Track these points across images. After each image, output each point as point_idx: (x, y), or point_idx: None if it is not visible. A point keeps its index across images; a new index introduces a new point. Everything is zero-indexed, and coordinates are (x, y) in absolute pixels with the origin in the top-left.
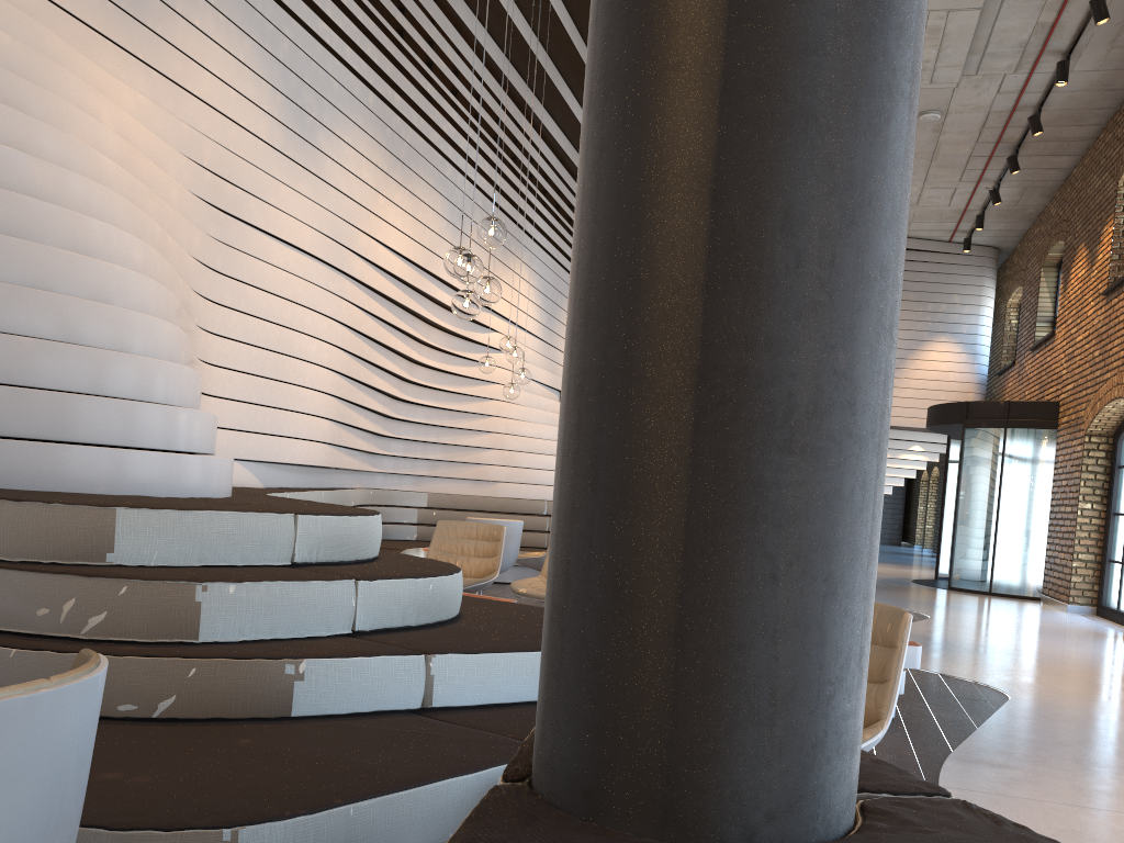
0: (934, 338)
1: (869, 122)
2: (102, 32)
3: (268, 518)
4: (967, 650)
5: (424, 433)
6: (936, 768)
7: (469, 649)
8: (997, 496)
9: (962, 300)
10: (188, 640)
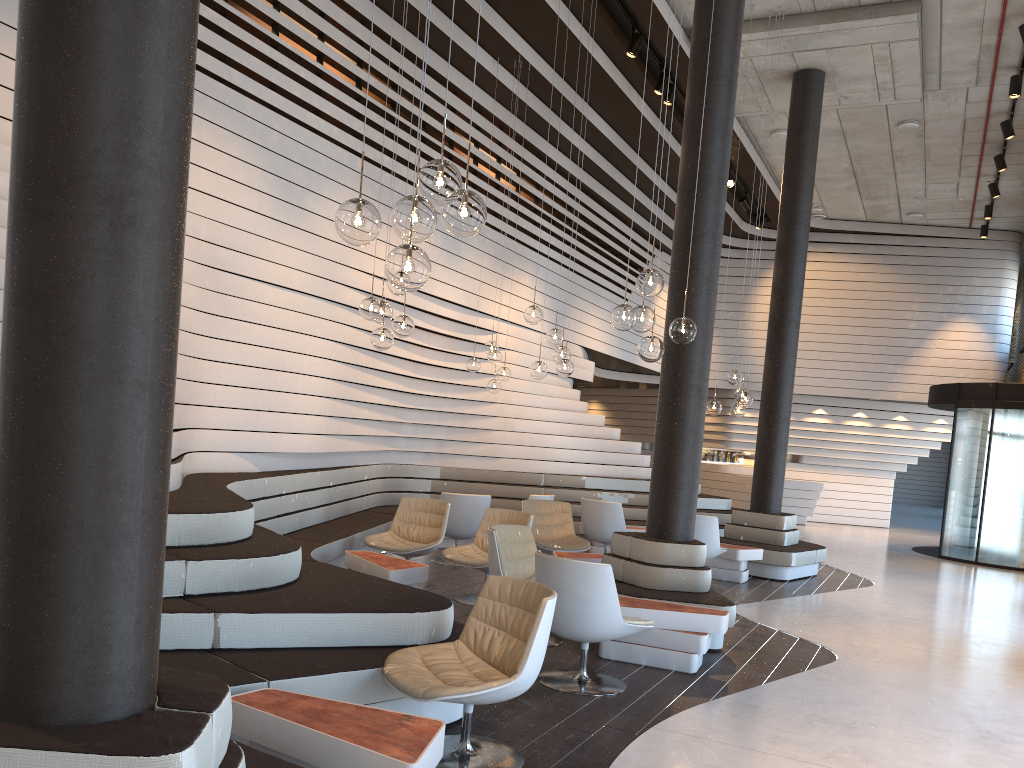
0: (954, 319)
1: (82, 397)
2: None
3: None
4: (861, 617)
5: (435, 418)
6: (673, 714)
7: (250, 610)
8: (984, 472)
9: (982, 282)
10: None
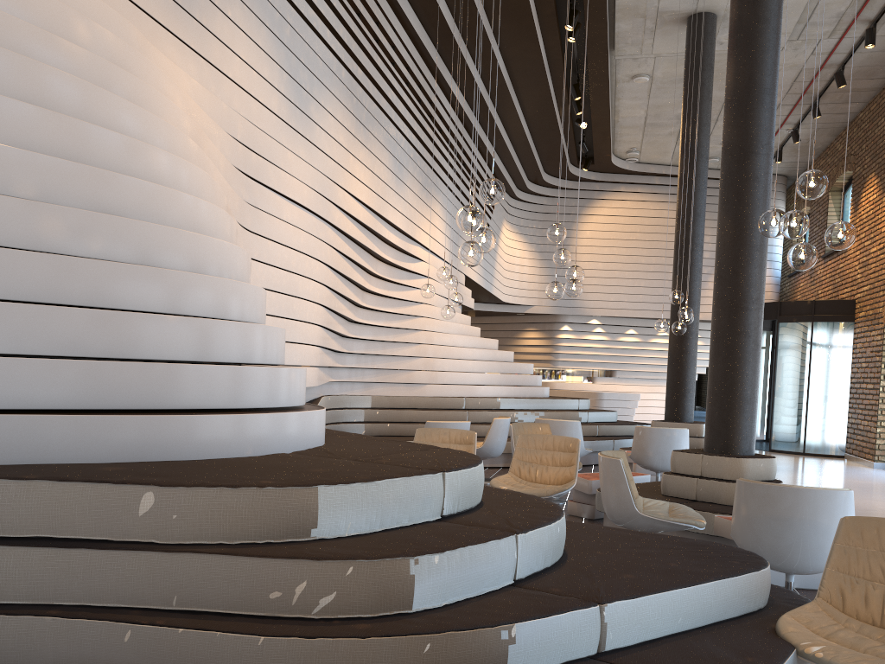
0: None
1: None
2: (165, 25)
3: (426, 479)
4: None
5: (368, 347)
6: None
7: (626, 593)
8: (807, 376)
9: None
10: (404, 611)
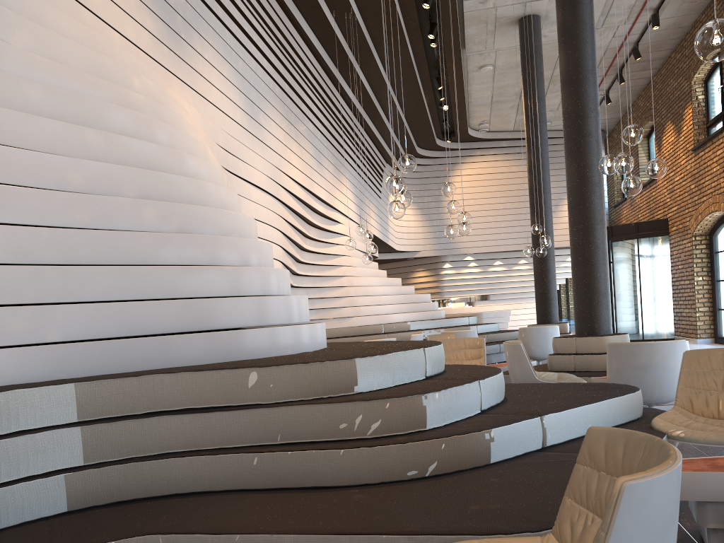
0: None
1: None
2: (171, 71)
3: (414, 352)
4: None
5: (307, 293)
6: None
7: (554, 409)
8: (638, 281)
9: None
10: (422, 429)
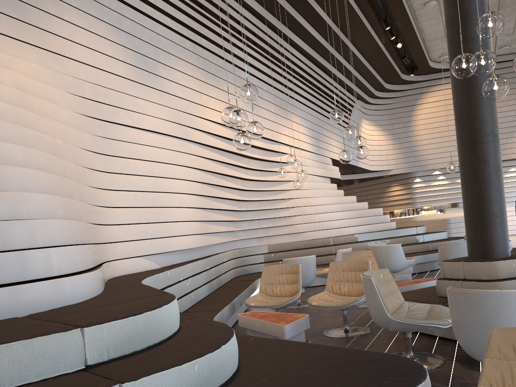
0: None
1: None
2: (1, 32)
3: (56, 337)
4: None
5: (258, 214)
6: None
7: None
8: None
9: None
10: None
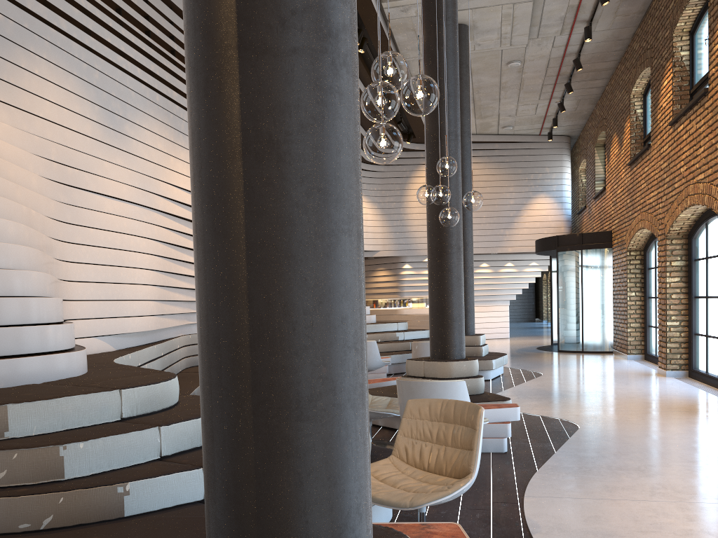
0: (536, 195)
1: (324, 252)
2: None
3: (103, 395)
4: (560, 396)
5: None
6: (525, 484)
7: None
8: (581, 292)
9: (551, 170)
10: (58, 479)
